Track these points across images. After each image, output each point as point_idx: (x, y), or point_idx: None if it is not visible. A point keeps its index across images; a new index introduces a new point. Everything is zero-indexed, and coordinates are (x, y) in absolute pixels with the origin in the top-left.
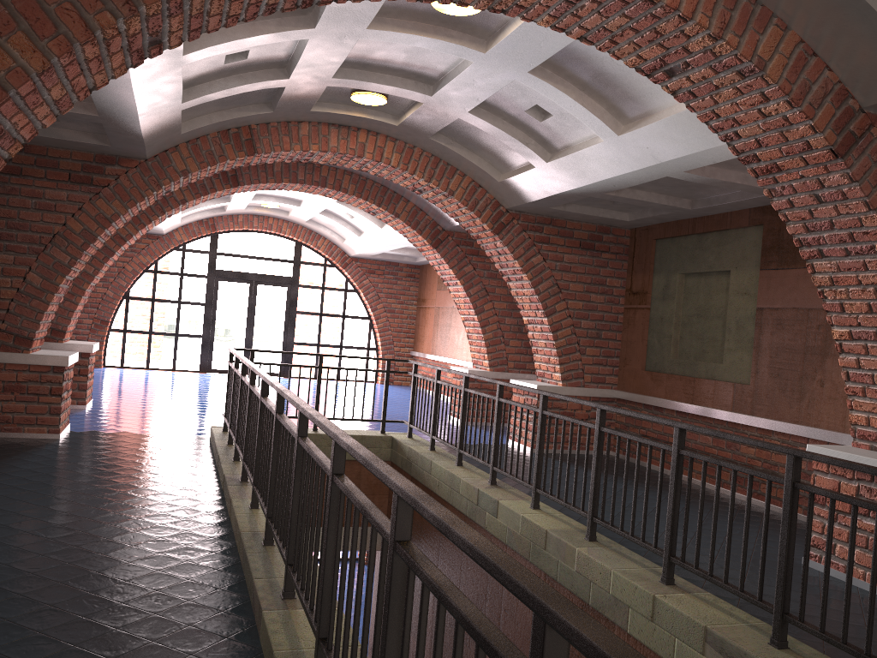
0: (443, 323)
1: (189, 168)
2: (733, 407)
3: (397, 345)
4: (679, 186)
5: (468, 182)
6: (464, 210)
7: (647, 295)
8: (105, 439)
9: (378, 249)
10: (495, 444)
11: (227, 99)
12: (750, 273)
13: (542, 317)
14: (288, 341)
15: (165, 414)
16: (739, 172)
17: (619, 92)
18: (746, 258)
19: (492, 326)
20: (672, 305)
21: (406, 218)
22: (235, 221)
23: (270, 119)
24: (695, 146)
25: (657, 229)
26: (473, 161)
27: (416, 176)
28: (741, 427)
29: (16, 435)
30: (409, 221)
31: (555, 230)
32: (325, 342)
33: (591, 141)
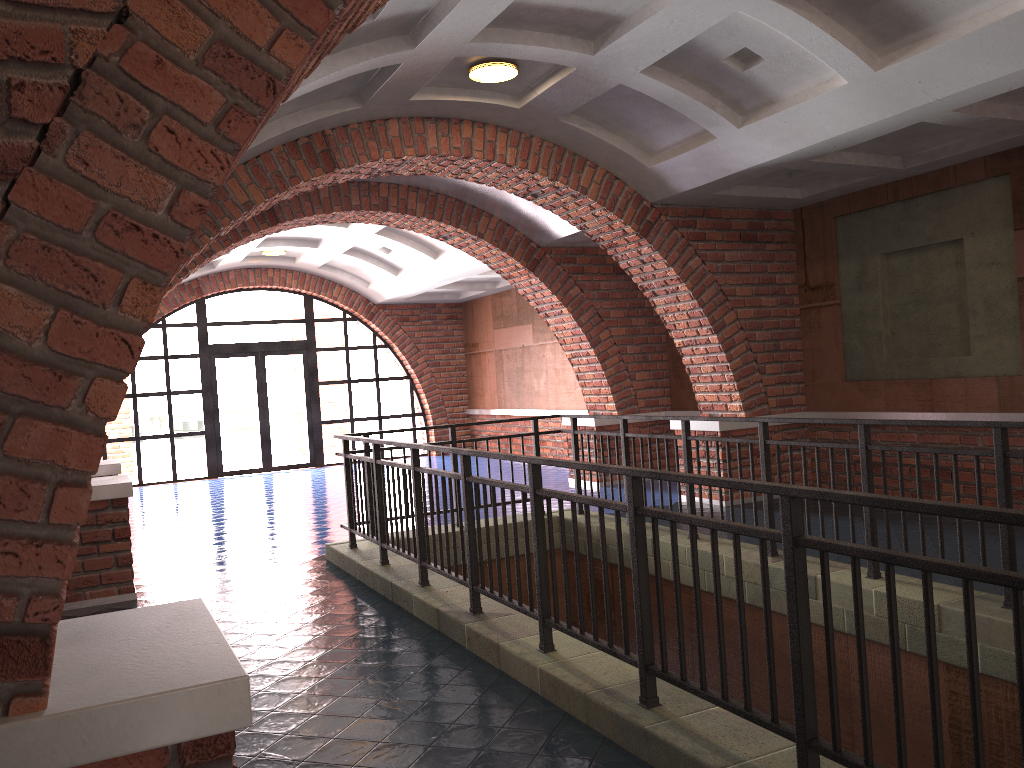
0: (510, 368)
1: (253, 198)
2: (1001, 407)
3: (449, 405)
4: (905, 138)
5: (602, 174)
6: (599, 211)
7: (835, 287)
8: (198, 588)
9: (422, 288)
10: (769, 502)
11: (312, 93)
12: (996, 237)
13: (708, 335)
14: (314, 421)
15: (233, 539)
16: (1008, 105)
17: (892, 8)
18: (986, 219)
19: (613, 359)
20: (876, 294)
21: (492, 237)
22: (226, 279)
23: (351, 119)
24: (1005, 68)
25: (836, 203)
26: (615, 144)
27: (539, 175)
28: (1017, 430)
29: (76, 605)
30: (496, 241)
31: (710, 223)
32: (336, 417)
33: (820, 88)
